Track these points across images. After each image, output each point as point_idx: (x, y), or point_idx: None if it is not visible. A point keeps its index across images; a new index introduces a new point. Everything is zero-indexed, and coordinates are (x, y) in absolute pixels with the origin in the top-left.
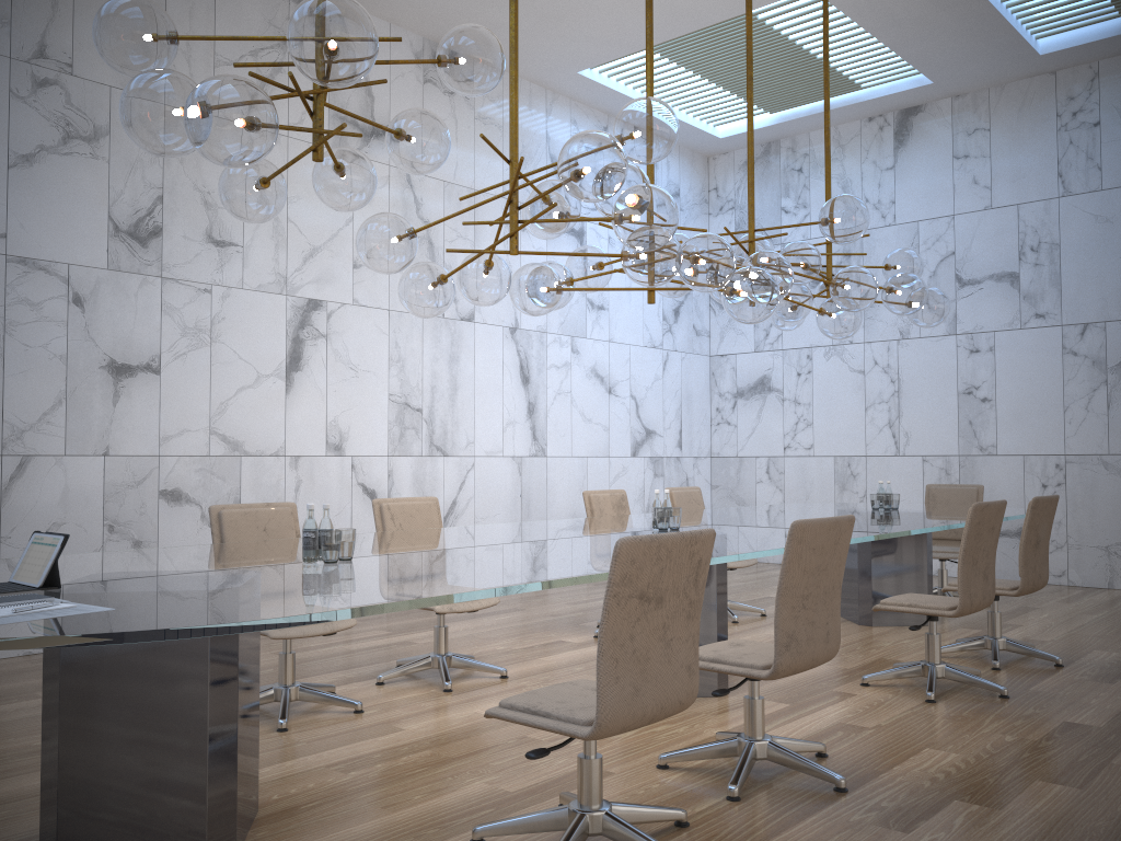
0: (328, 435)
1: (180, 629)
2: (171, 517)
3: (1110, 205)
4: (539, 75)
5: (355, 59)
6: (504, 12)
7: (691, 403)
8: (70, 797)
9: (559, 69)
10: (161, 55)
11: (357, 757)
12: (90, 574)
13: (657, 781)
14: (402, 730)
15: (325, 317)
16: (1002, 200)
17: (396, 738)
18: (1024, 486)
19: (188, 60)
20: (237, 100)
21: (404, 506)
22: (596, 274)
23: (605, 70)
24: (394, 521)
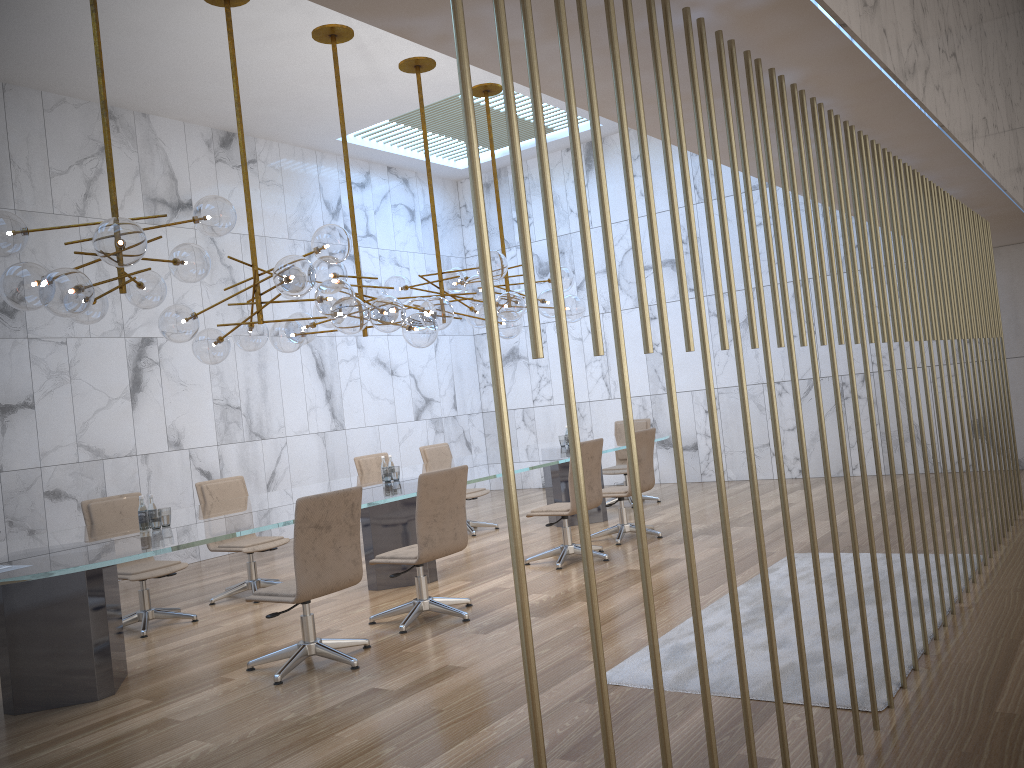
0: (169, 435)
1: (68, 568)
2: (55, 510)
3: (728, 208)
4: (307, 142)
5: (133, 254)
6: (269, 109)
7: (461, 373)
8: (17, 671)
9: (322, 138)
10: (19, 244)
11: (190, 643)
12: (12, 552)
13: (365, 630)
14: (221, 627)
15: (157, 349)
16: (660, 207)
17: (216, 631)
18: (694, 413)
19: (30, 176)
20: (68, 284)
21: (219, 485)
22: (329, 319)
23: (358, 134)
24: (212, 496)
